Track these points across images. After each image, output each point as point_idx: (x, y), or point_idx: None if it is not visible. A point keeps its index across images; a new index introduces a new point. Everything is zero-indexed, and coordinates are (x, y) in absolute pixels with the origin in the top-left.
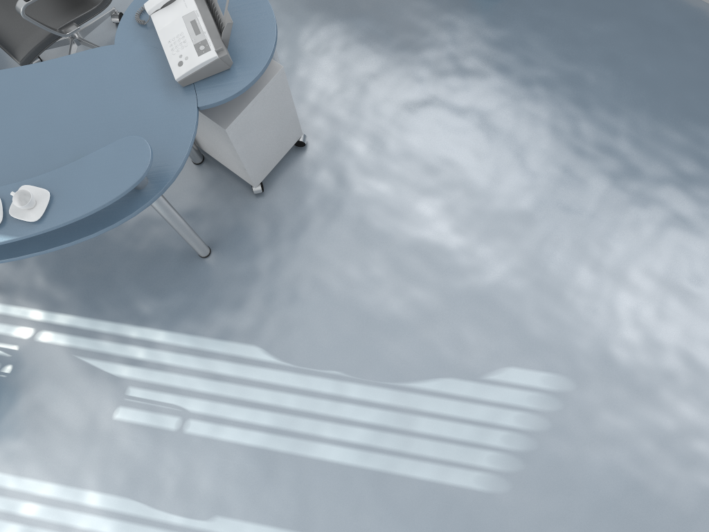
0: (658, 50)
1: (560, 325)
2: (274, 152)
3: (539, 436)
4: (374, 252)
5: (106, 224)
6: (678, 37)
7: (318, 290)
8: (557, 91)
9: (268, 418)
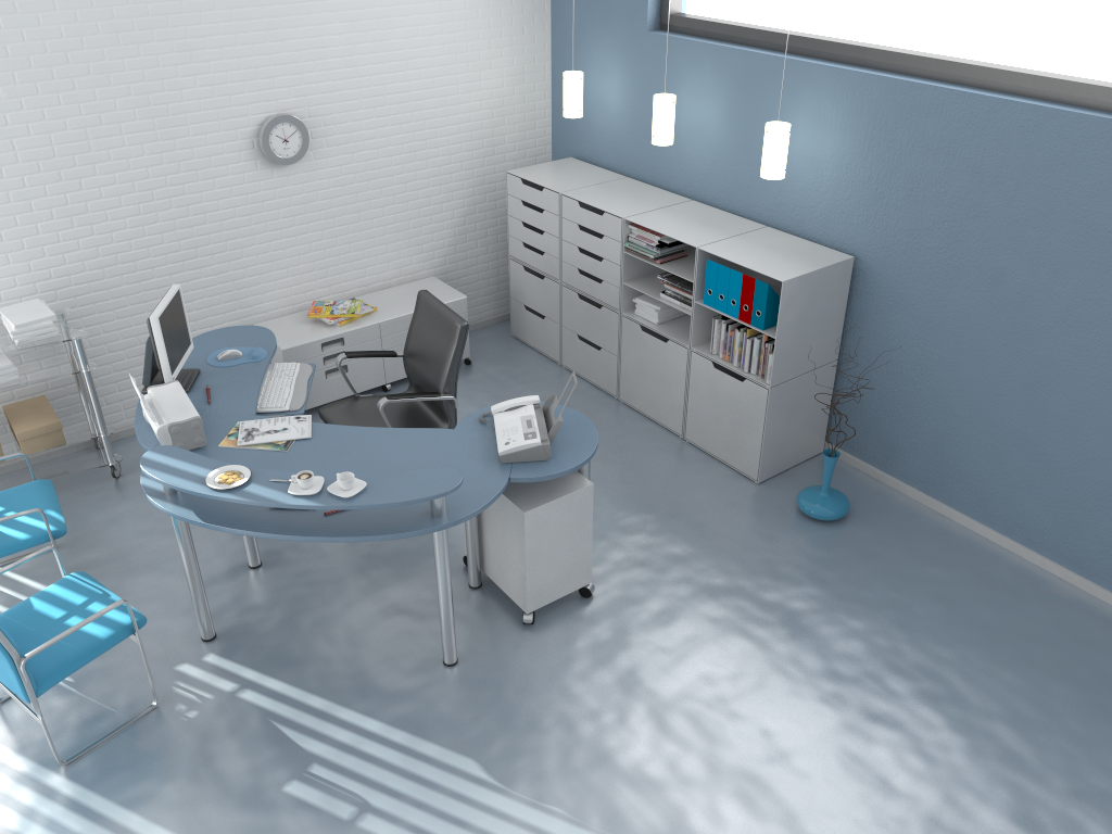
0: (997, 602)
1: (847, 829)
2: (558, 580)
3: None
4: (637, 704)
5: (395, 531)
6: (1021, 596)
7: (563, 724)
8: (877, 611)
9: None
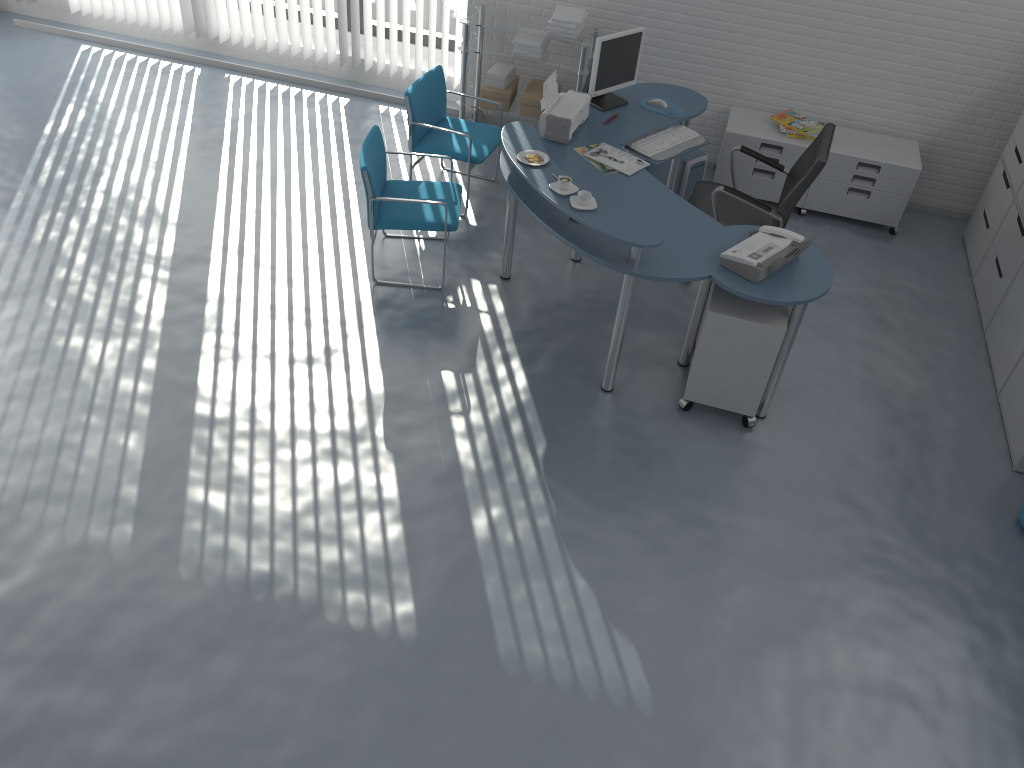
0: None
1: (706, 686)
2: (721, 391)
3: (576, 692)
4: (681, 504)
5: (592, 253)
6: None
7: (620, 472)
8: (967, 622)
9: (488, 467)
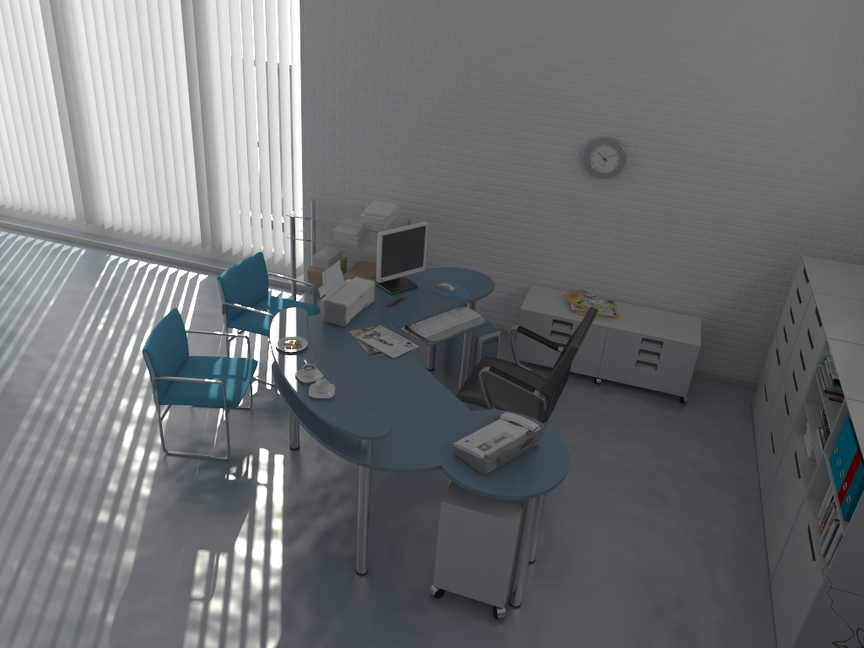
0: None
1: None
2: (468, 581)
3: None
4: None
5: (326, 441)
6: None
7: None
8: None
9: None
